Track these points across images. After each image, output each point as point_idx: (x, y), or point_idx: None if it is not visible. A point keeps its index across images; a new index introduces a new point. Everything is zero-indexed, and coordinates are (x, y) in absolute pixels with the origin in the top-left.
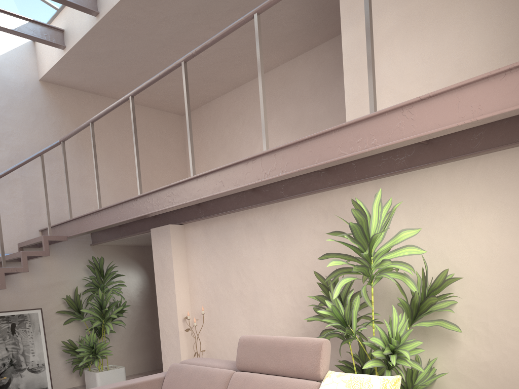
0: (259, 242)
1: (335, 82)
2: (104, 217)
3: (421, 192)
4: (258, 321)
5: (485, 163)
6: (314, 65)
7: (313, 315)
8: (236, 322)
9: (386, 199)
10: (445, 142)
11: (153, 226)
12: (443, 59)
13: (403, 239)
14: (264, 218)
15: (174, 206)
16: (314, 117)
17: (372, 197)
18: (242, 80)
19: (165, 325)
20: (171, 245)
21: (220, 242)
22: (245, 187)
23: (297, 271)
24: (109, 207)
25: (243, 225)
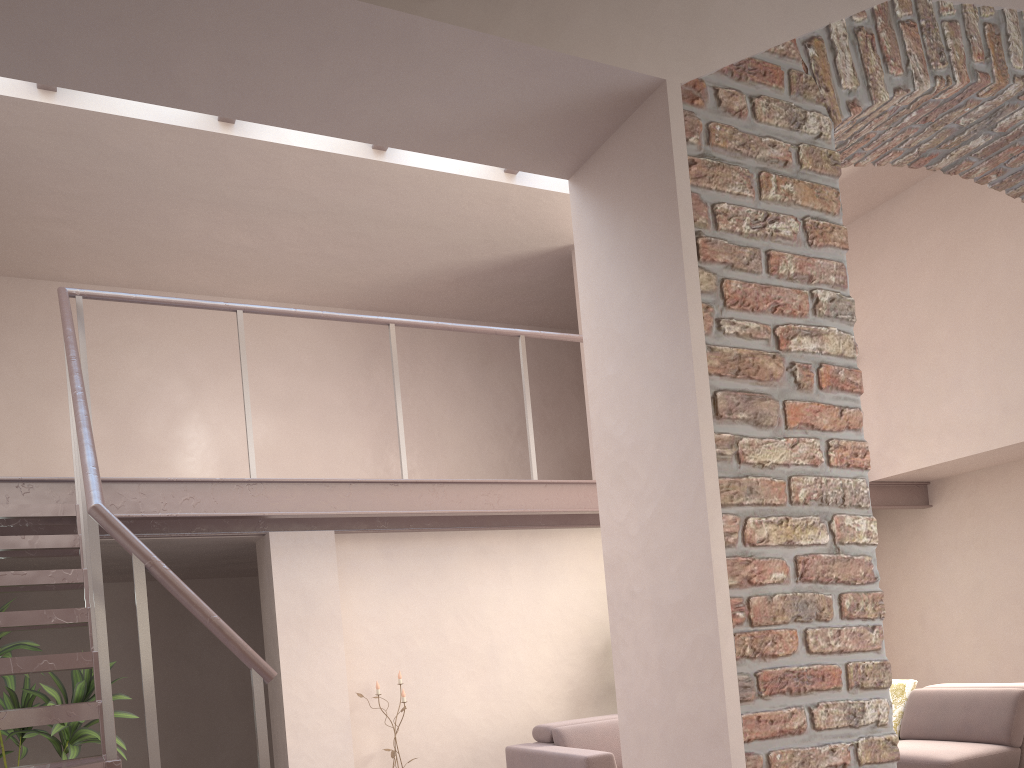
0: (500, 577)
1: (360, 369)
2: (275, 495)
3: None
4: (497, 686)
5: None
6: (321, 330)
7: None
8: (454, 692)
9: None
10: None
11: (229, 527)
12: None
13: None
14: (509, 546)
15: (504, 511)
16: (322, 403)
17: None
18: (163, 286)
19: (308, 715)
20: (335, 567)
21: (422, 571)
22: None
23: (561, 615)
24: (301, 482)
25: (470, 551)
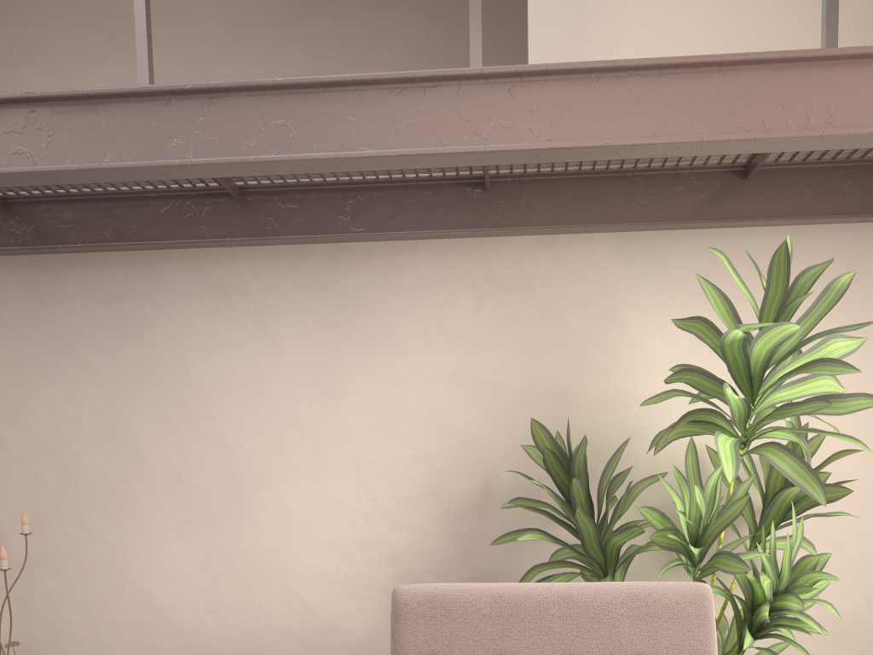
0: (253, 342)
1: (294, 31)
2: None
3: (724, 275)
4: (237, 552)
5: (857, 240)
6: None
7: (514, 530)
8: (151, 556)
9: (643, 278)
10: (784, 183)
11: None
12: (765, 20)
13: (836, 356)
14: (277, 279)
15: (49, 169)
16: None
17: (607, 269)
18: None
19: None
20: None
21: (98, 329)
22: (396, 157)
23: (382, 424)
24: None
25: (193, 289)
